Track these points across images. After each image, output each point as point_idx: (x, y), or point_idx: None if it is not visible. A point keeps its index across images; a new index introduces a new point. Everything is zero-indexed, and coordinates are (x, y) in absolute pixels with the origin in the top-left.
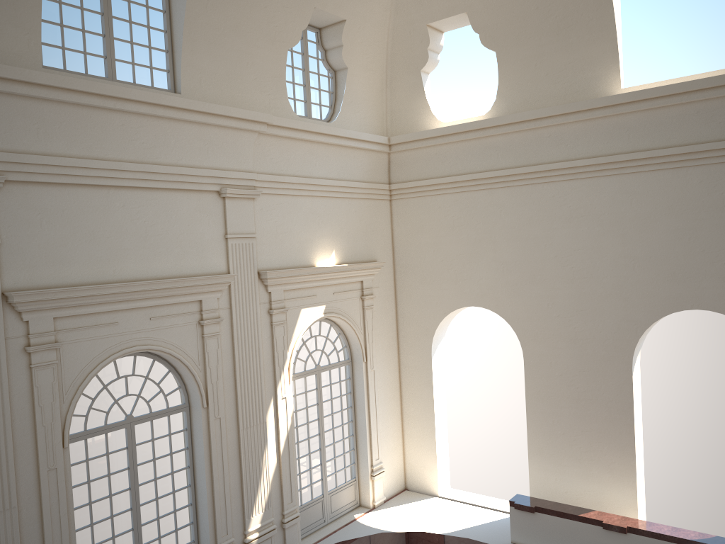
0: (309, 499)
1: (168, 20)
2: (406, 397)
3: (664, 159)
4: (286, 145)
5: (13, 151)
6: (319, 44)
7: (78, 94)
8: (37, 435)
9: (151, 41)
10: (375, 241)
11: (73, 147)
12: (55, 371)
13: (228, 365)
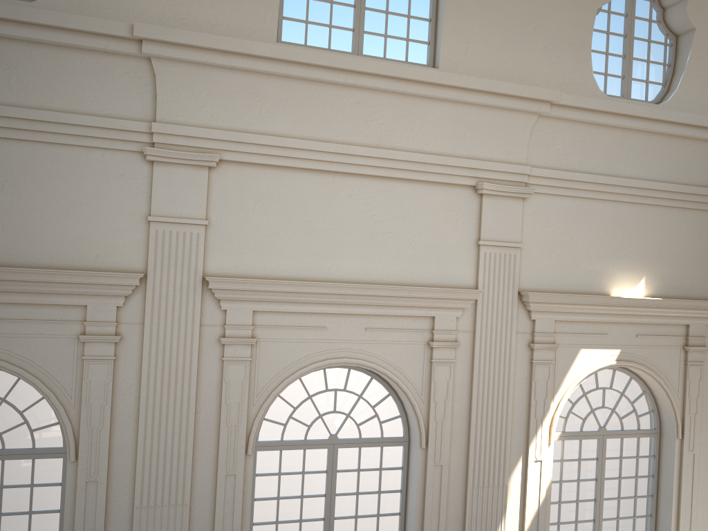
0: None
1: None
2: None
3: None
4: (581, 132)
5: (232, 129)
6: (654, 2)
7: (305, 67)
8: (219, 433)
9: (413, 10)
10: None
11: (297, 127)
12: (247, 369)
13: (461, 403)
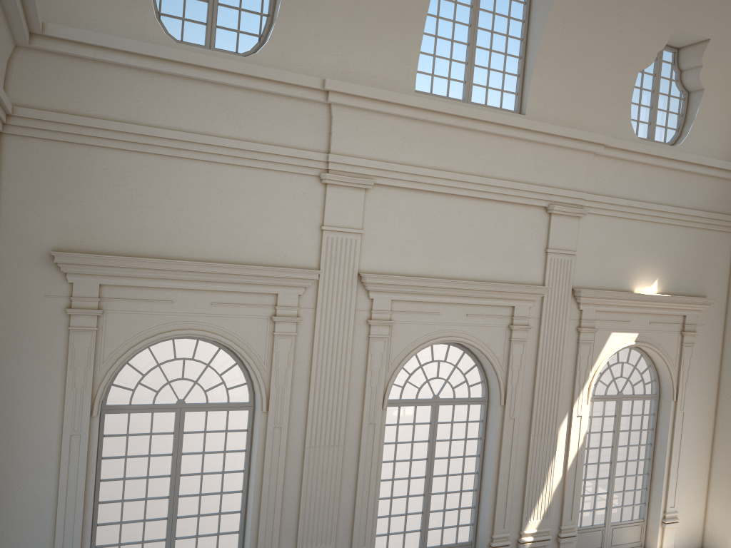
0: (588, 524)
1: (524, 47)
2: (718, 450)
3: None
4: (621, 167)
5: (383, 160)
6: (675, 65)
7: (439, 115)
8: (365, 392)
9: (506, 66)
10: (708, 275)
11: (427, 159)
12: (386, 344)
13: (529, 372)
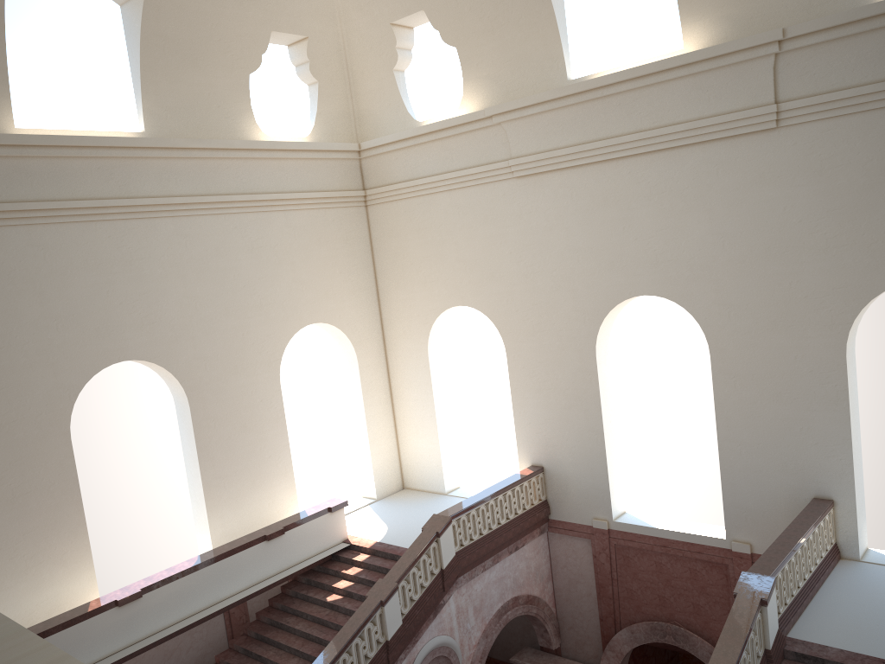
0: None
1: None
2: None
3: (75, 212)
4: None
5: None
6: None
7: None
8: None
9: None
10: None
11: None
12: None
13: None
